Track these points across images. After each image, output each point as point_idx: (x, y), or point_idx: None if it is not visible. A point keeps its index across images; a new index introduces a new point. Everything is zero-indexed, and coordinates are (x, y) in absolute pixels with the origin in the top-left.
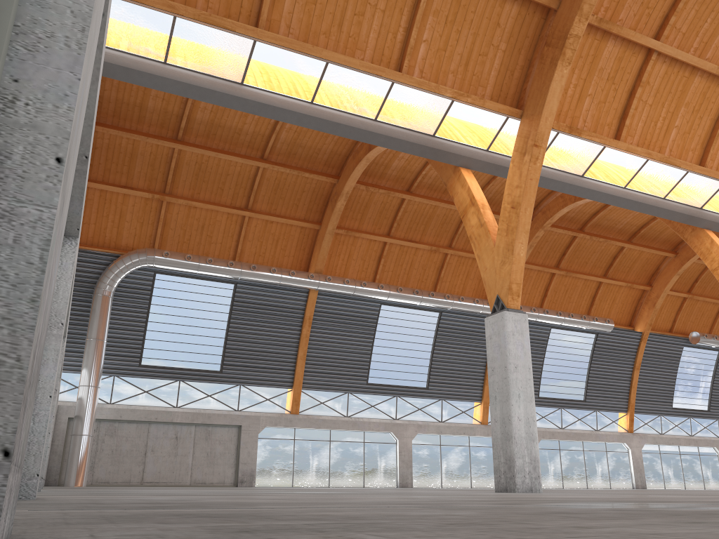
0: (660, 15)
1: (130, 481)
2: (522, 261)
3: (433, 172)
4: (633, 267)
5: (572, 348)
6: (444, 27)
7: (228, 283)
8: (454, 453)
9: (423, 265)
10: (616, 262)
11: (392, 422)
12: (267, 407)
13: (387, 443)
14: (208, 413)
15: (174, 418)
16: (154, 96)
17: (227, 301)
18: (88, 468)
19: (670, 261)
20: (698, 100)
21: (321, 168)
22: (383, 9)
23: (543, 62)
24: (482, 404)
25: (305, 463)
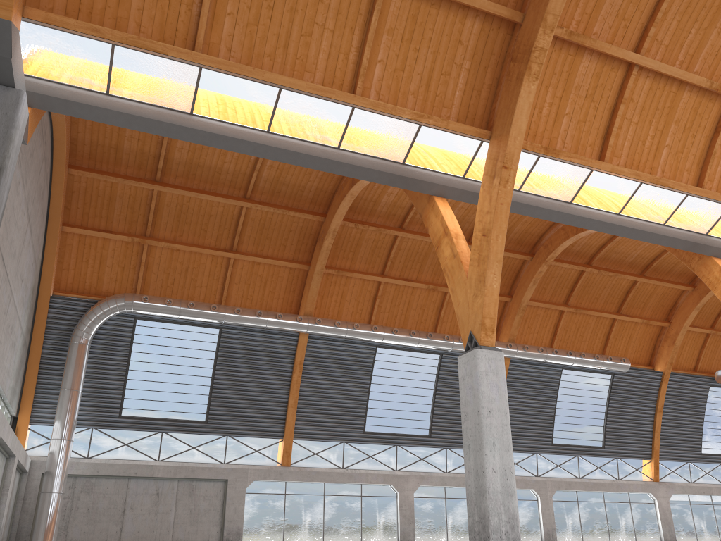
0: (638, 26)
1: None
2: (495, 293)
3: None
4: (649, 302)
5: (587, 390)
6: (400, 46)
7: (213, 327)
8: (461, 507)
9: (422, 305)
10: (629, 298)
11: (392, 474)
12: (256, 459)
13: (387, 496)
14: (191, 466)
15: (155, 473)
16: (129, 137)
17: (213, 347)
18: (62, 528)
19: (689, 295)
20: (690, 117)
21: (308, 206)
22: (331, 29)
23: (510, 78)
24: None
25: (296, 520)
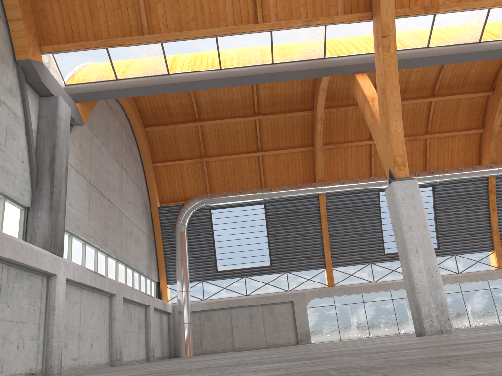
0: None
1: (226, 349)
2: (400, 136)
3: None
4: None
5: None
6: None
7: (259, 204)
8: (476, 297)
9: (409, 153)
10: None
11: None
12: (310, 285)
13: None
14: (267, 295)
15: (245, 303)
16: (171, 97)
17: (262, 216)
18: (198, 343)
19: None
20: None
21: (300, 106)
22: None
23: None
24: (495, 252)
25: (347, 321)
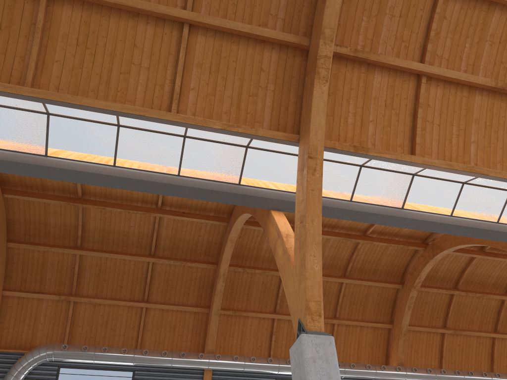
0: (417, 46)
1: None
2: (318, 275)
3: None
4: None
5: None
6: (209, 76)
7: (127, 370)
8: None
9: None
10: (501, 316)
11: None
12: None
13: None
14: None
15: None
16: (54, 213)
17: None
18: None
19: None
20: (487, 116)
21: (203, 258)
22: (147, 67)
23: (306, 88)
24: None
25: None
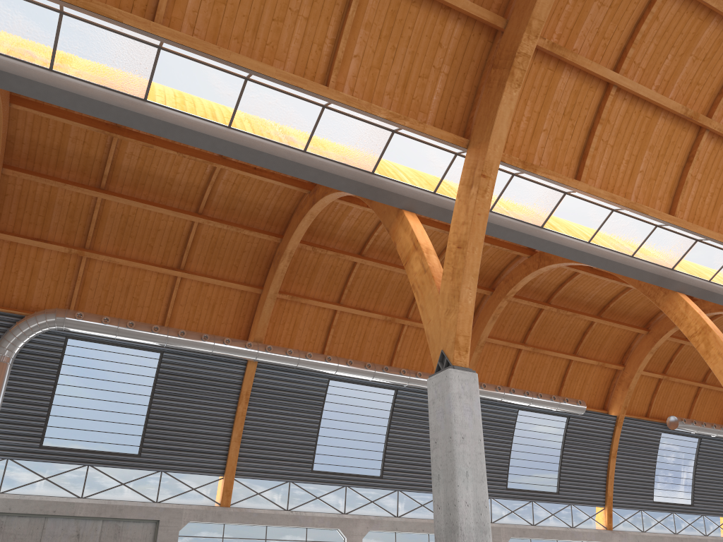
0: (617, 47)
1: None
2: (470, 309)
3: (386, 234)
4: (604, 344)
5: (542, 433)
6: (377, 43)
7: (153, 351)
8: None
9: (378, 337)
10: (585, 339)
11: (340, 517)
12: (193, 498)
13: (334, 541)
14: (119, 504)
15: (77, 511)
16: (74, 138)
17: (152, 372)
18: None
19: (643, 339)
20: (663, 144)
21: (264, 226)
22: (306, 16)
23: (490, 85)
24: None
25: None
